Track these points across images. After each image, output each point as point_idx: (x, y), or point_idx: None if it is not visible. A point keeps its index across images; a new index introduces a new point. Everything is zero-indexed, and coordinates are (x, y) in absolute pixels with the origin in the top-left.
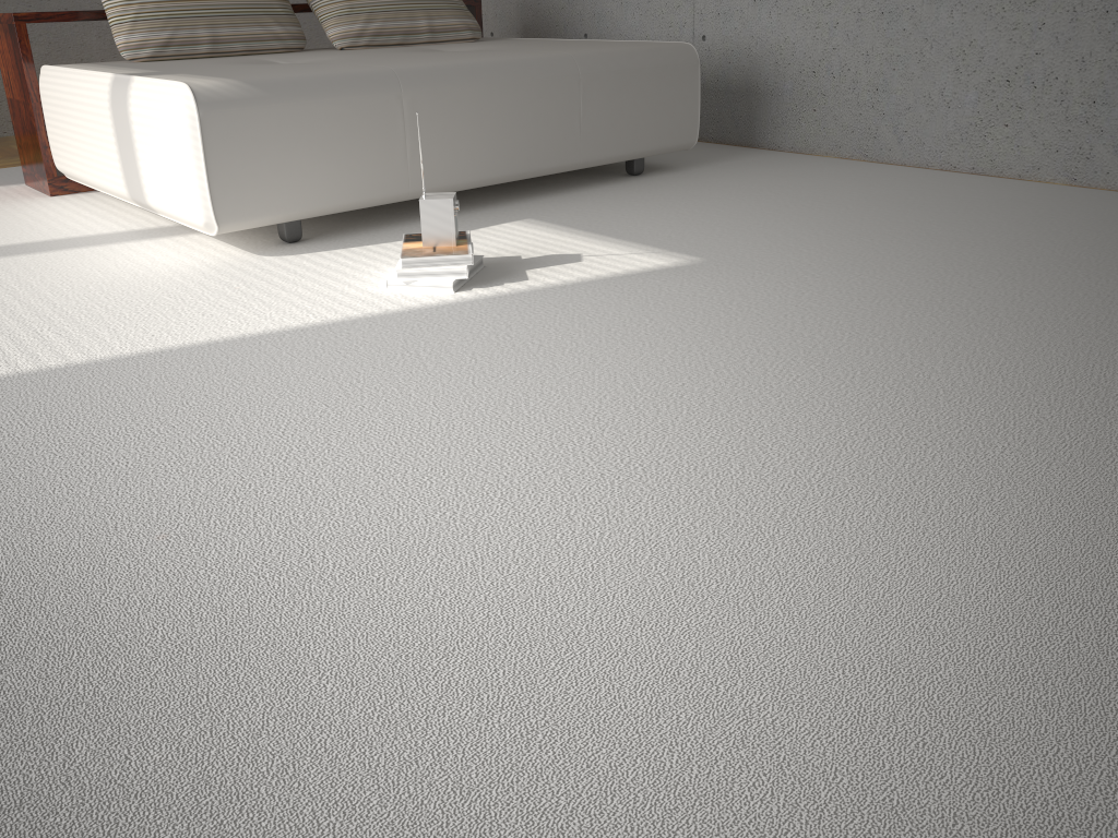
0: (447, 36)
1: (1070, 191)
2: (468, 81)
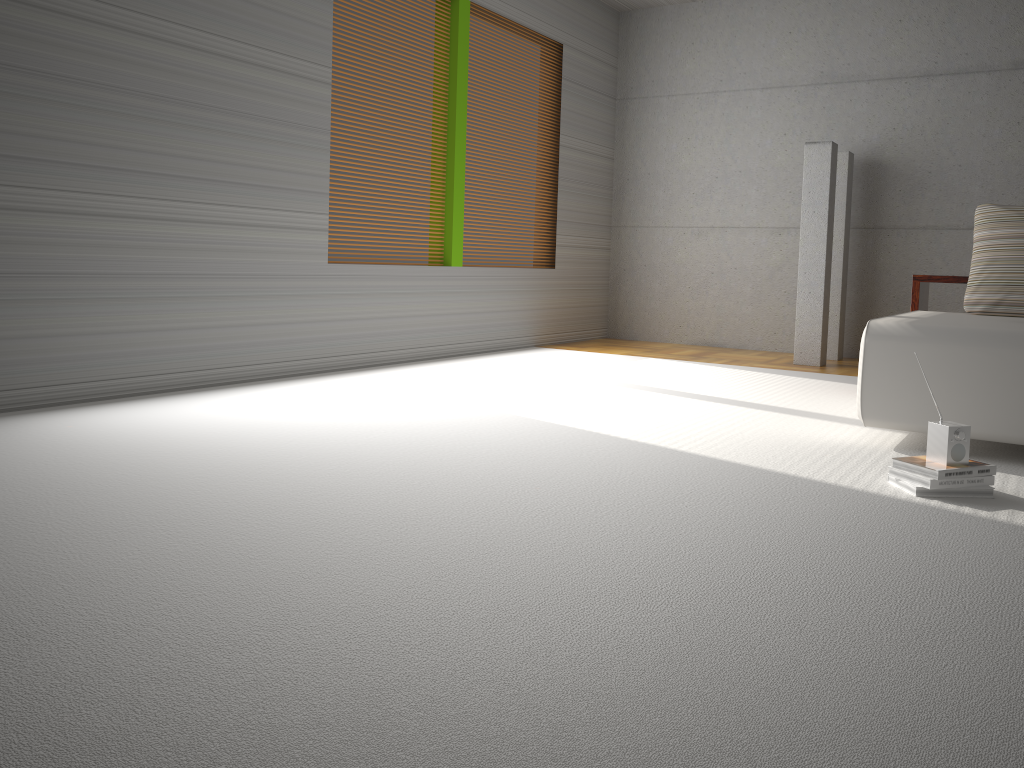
0: None
1: None
2: None
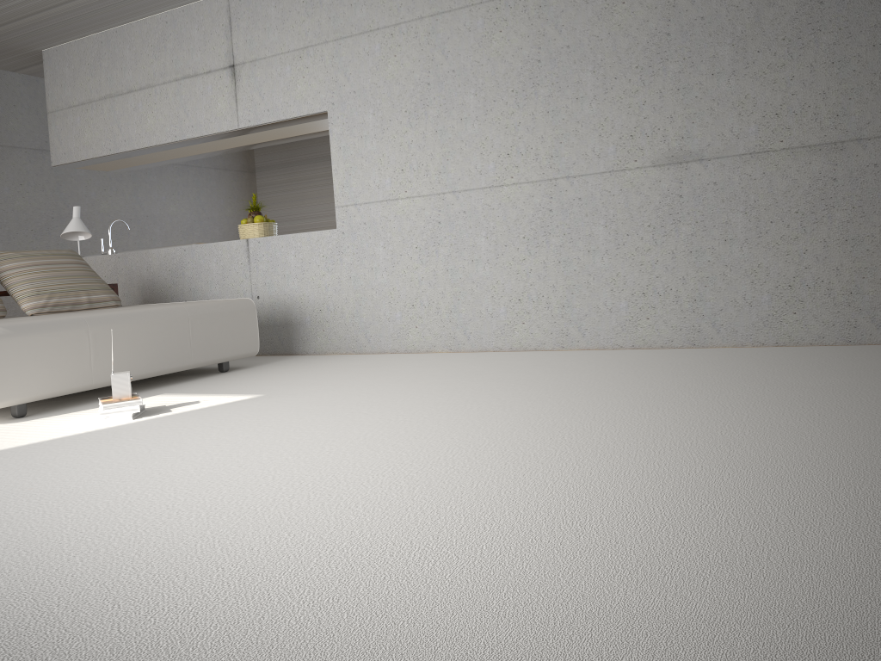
0: (99, 304)
1: (448, 354)
2: (126, 321)
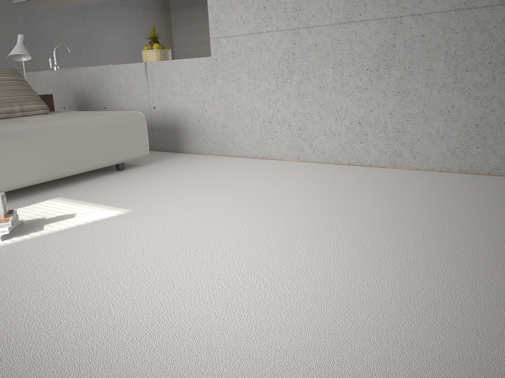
0: (31, 112)
1: (296, 164)
2: (25, 136)
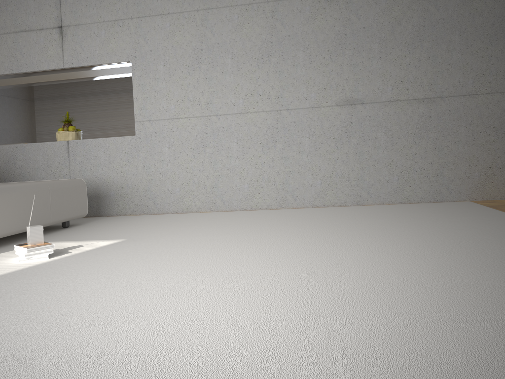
0: None
1: (213, 213)
2: (13, 192)
